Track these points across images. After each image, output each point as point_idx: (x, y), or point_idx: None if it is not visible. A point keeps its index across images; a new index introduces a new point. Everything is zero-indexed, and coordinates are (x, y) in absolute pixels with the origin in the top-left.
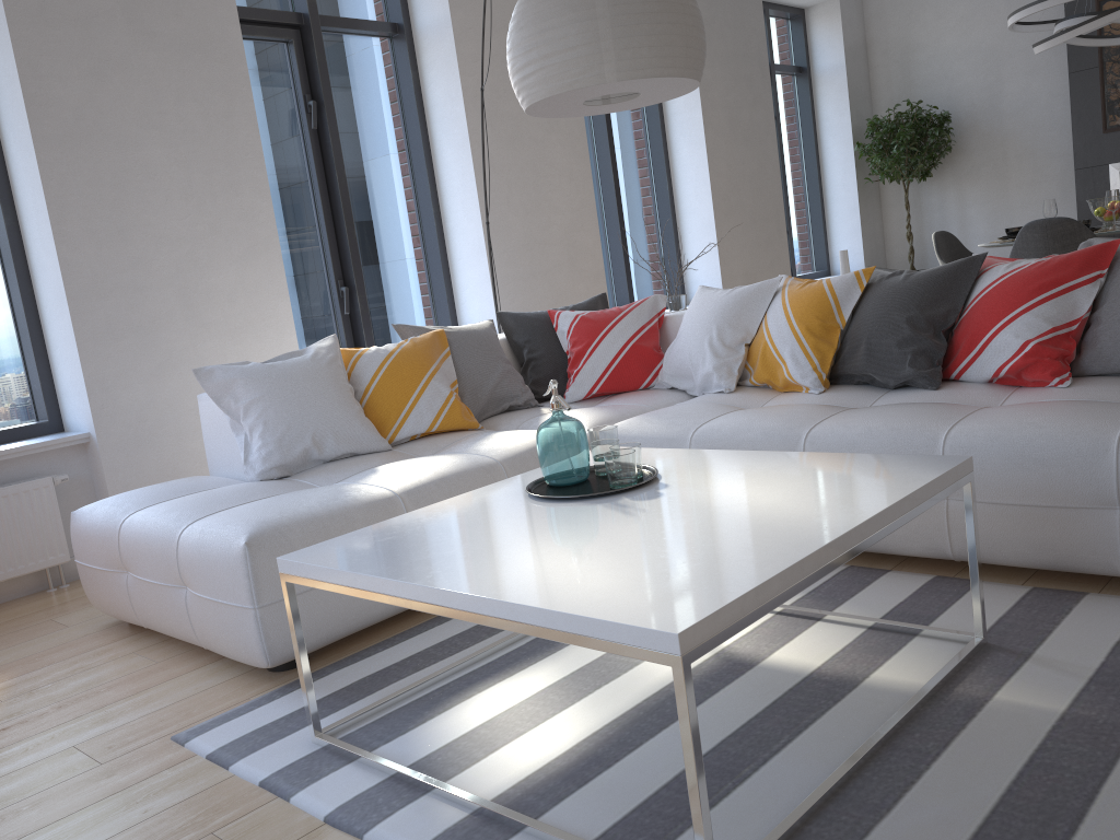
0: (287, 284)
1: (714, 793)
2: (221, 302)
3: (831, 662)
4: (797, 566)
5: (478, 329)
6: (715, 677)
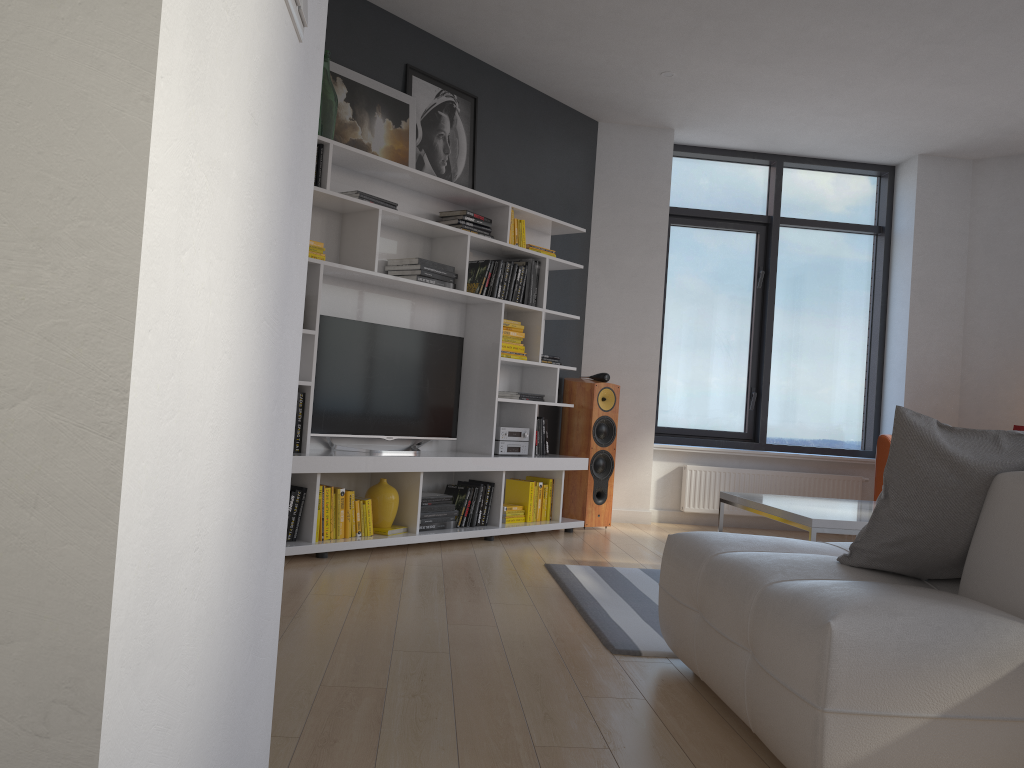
0: None
1: None
2: None
3: None
4: (742, 499)
5: None
6: None
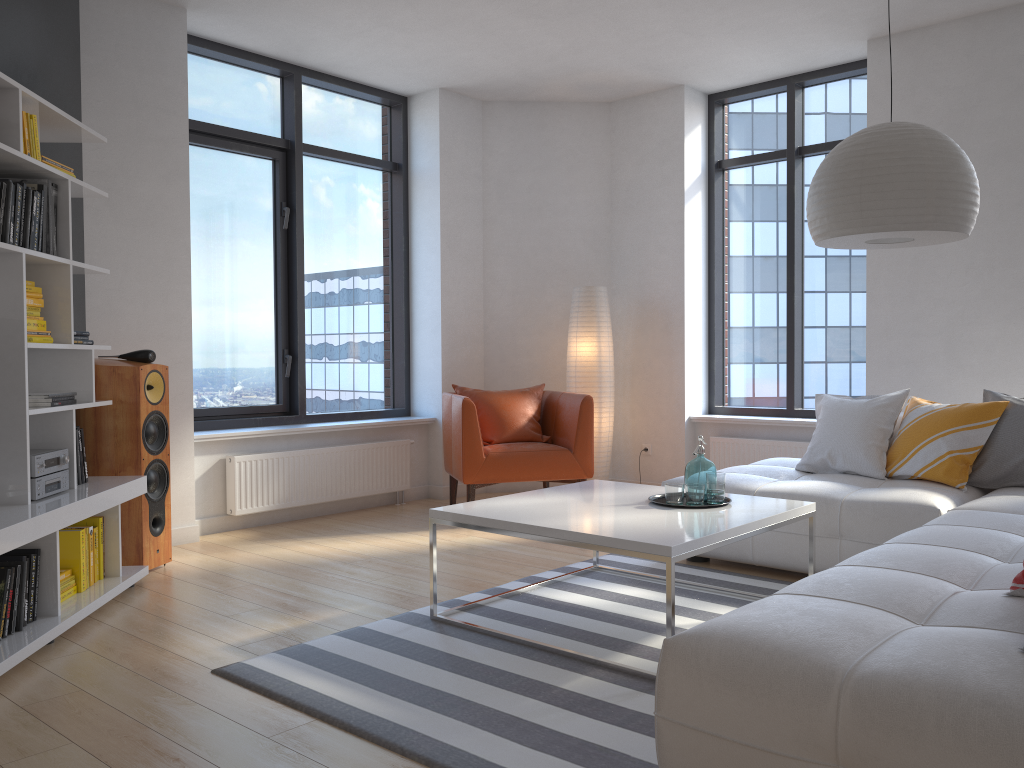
0: None
1: (511, 621)
2: (979, 350)
3: (652, 648)
4: (490, 520)
5: None
6: (639, 625)
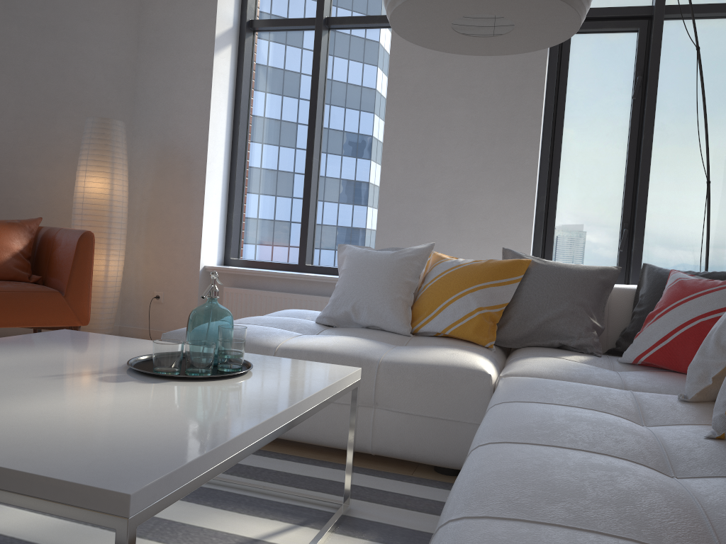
0: (533, 214)
1: None
2: (476, 218)
3: None
4: None
5: (573, 269)
6: None
